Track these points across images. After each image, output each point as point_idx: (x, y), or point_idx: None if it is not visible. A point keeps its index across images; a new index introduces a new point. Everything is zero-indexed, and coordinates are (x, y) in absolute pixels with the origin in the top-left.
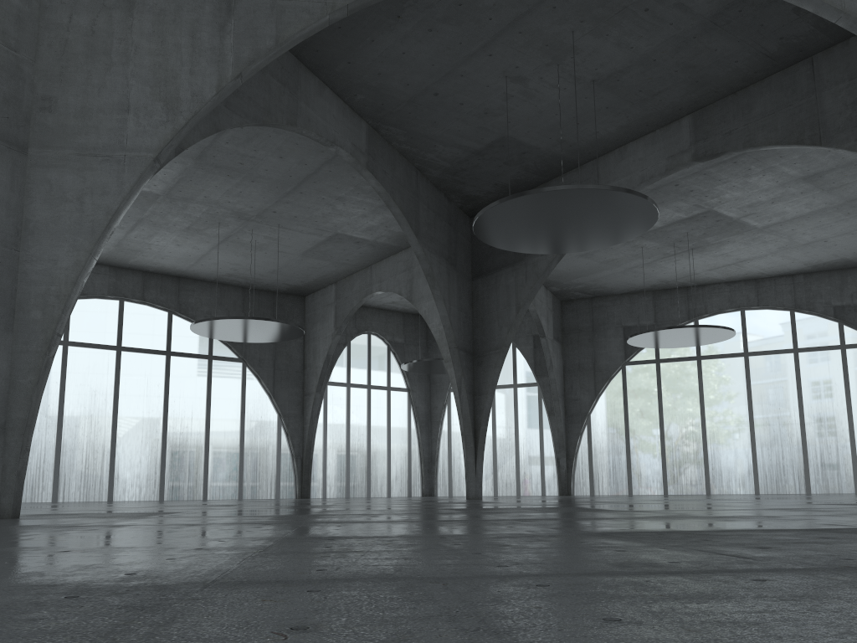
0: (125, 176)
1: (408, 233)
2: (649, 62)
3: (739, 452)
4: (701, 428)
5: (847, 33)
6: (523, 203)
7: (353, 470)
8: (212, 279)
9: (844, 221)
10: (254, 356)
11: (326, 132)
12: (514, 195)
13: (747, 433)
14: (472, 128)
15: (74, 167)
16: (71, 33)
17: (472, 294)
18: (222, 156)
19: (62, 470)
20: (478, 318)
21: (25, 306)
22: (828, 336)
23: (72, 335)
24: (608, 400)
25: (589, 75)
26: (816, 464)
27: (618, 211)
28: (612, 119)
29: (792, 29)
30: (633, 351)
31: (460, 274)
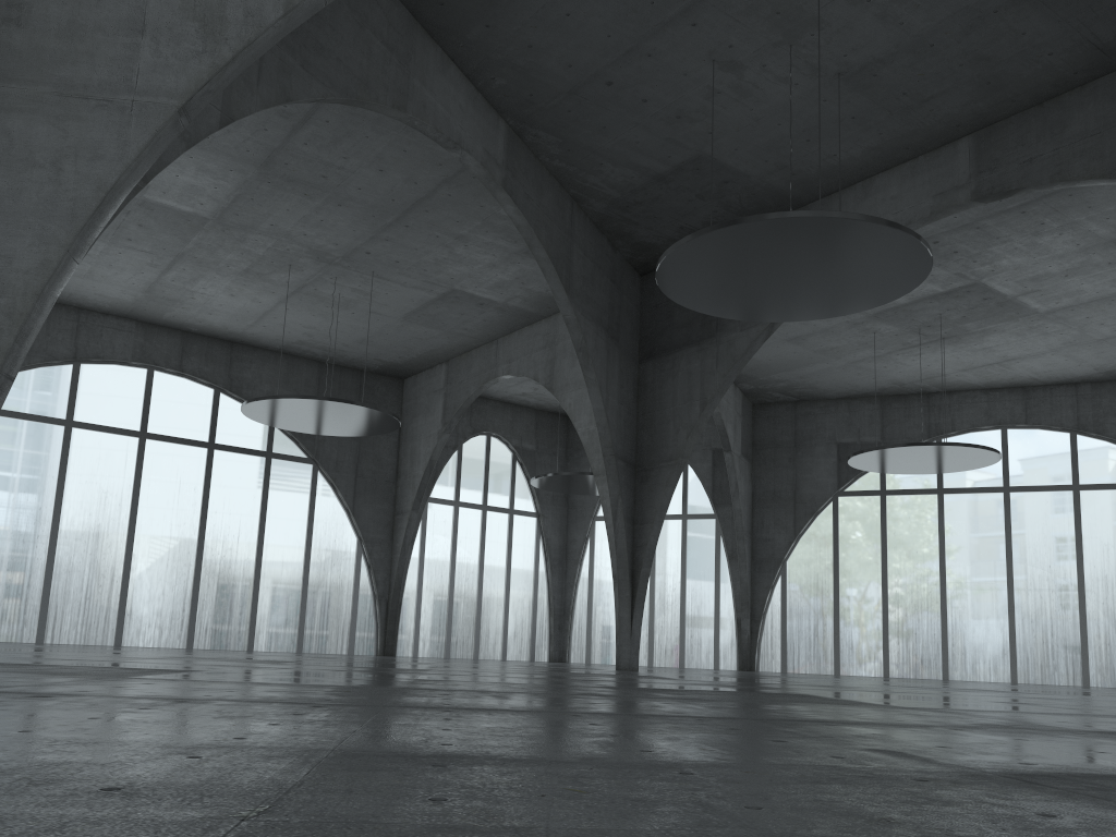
0: (130, 132)
1: (556, 287)
2: (923, 48)
3: (991, 624)
4: (940, 587)
5: None
6: (736, 236)
7: (457, 621)
8: (277, 347)
9: None
10: (330, 456)
11: (449, 128)
12: (723, 223)
13: (1004, 598)
14: (656, 140)
15: (50, 113)
16: None
17: (638, 382)
18: (297, 164)
19: (53, 599)
20: (645, 416)
21: None
22: None
23: (79, 413)
24: (812, 543)
25: (834, 65)
26: (1098, 646)
27: (873, 257)
28: (858, 136)
29: None
30: (849, 477)
31: (624, 352)
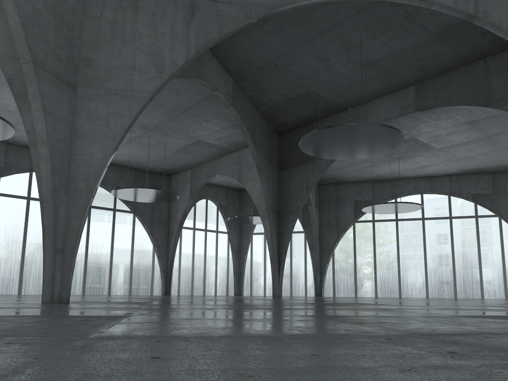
0: (133, 107)
1: (250, 143)
2: (398, 55)
3: (418, 274)
4: (397, 260)
5: (506, 47)
6: (332, 131)
7: (195, 279)
8: (117, 163)
9: (484, 147)
10: (140, 210)
11: (214, 83)
12: (328, 126)
13: (423, 263)
14: (292, 85)
15: (103, 100)
16: (102, 22)
17: (279, 179)
18: None
19: (24, 275)
20: (282, 193)
21: (75, 179)
22: (469, 210)
23: (32, 193)
24: (345, 242)
25: (364, 60)
26: (460, 281)
27: (382, 138)
28: (371, 84)
29: (478, 43)
30: (359, 214)
31: (273, 167)
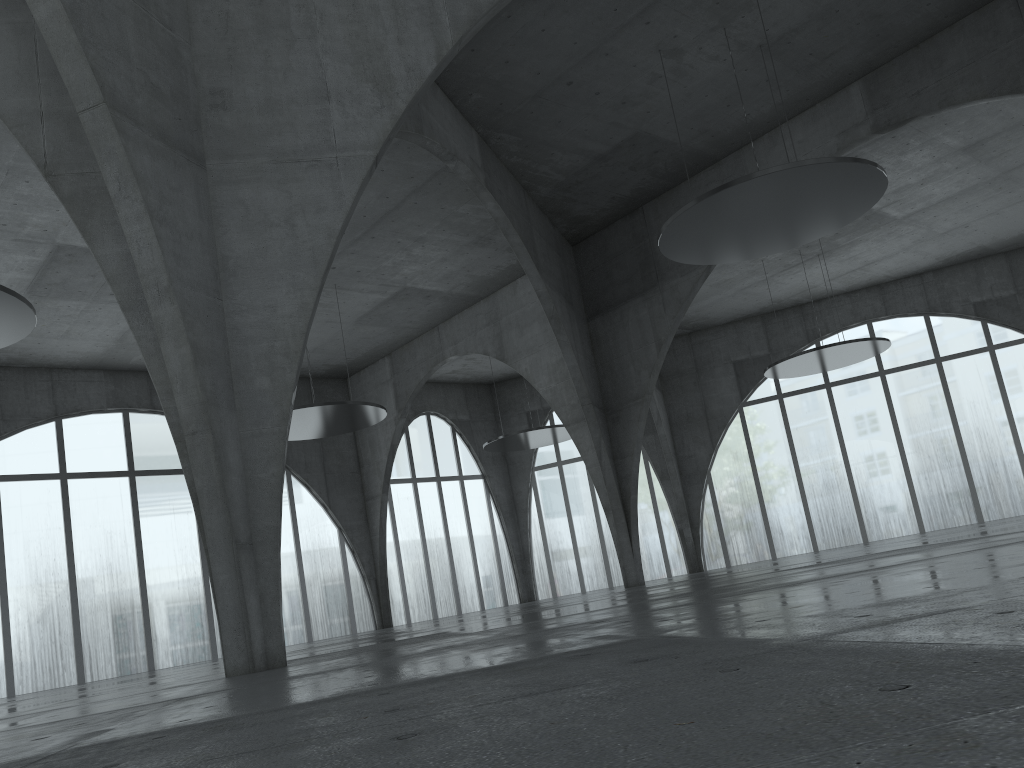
0: (342, 184)
1: (528, 266)
2: (830, 14)
3: (893, 487)
4: (845, 466)
5: None
6: (737, 192)
7: (437, 584)
8: None
9: (993, 198)
10: (299, 460)
11: (448, 143)
12: (728, 183)
13: (899, 464)
14: (602, 125)
15: (272, 179)
16: (232, 4)
17: (590, 338)
18: None
19: (84, 640)
20: (604, 366)
21: (245, 373)
22: (972, 338)
23: (70, 464)
24: (729, 451)
25: (757, 39)
26: (984, 487)
27: (841, 191)
28: (769, 95)
29: None
30: (749, 389)
31: (577, 314)
